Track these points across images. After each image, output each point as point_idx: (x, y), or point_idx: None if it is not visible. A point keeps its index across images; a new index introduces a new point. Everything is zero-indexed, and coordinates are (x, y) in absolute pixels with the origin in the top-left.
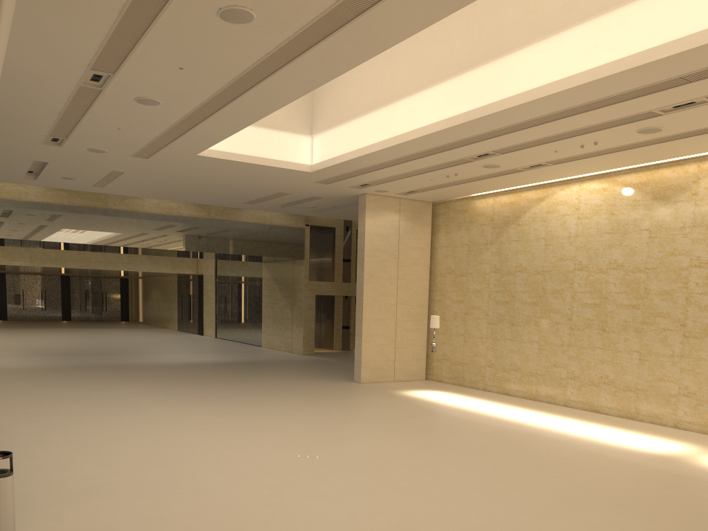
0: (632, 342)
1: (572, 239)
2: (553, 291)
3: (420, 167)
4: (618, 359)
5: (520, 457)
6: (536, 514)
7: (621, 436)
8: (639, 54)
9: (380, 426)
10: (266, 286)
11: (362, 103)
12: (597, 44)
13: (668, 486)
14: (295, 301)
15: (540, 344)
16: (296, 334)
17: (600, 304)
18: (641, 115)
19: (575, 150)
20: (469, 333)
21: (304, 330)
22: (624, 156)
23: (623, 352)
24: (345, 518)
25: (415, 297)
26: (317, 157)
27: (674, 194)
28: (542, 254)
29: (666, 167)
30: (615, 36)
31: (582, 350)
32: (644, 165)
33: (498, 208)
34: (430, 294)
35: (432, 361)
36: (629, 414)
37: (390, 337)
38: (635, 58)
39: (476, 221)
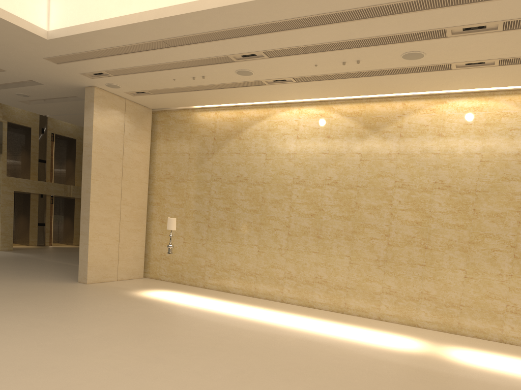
0: (343, 248)
1: (291, 156)
2: (273, 201)
3: (176, 59)
4: (331, 262)
5: (336, 376)
6: None
7: (363, 334)
8: None
9: (161, 346)
10: None
11: None
12: None
13: None
14: None
15: (259, 247)
16: None
17: (316, 214)
18: (432, 32)
19: (332, 67)
20: (189, 235)
21: (2, 226)
22: (358, 84)
23: (336, 256)
24: None
25: (136, 199)
26: (56, 23)
27: (383, 125)
28: (263, 167)
29: (376, 102)
30: None
31: (299, 253)
32: (358, 97)
33: (220, 122)
34: (148, 197)
35: (150, 260)
36: (339, 309)
37: (114, 237)
38: None
39: (197, 132)
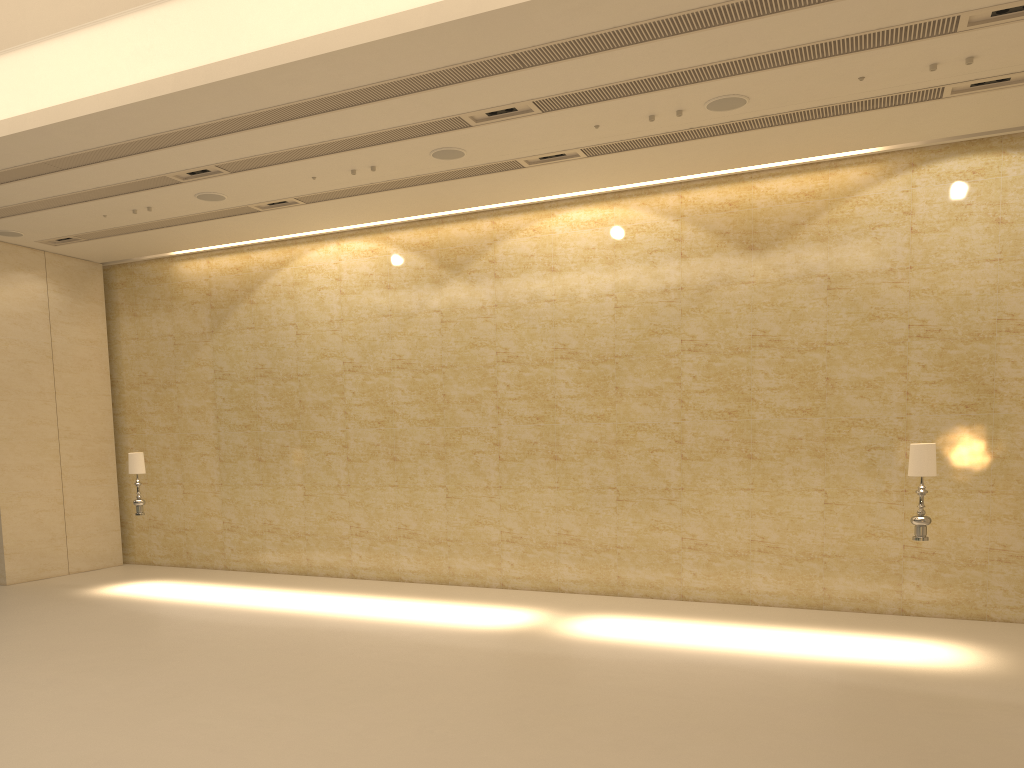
0: (435, 473)
1: (336, 325)
2: (317, 405)
3: (86, 187)
4: (419, 499)
5: (337, 675)
6: None
7: (450, 612)
8: None
9: (72, 664)
10: None
11: None
12: None
13: (556, 679)
14: None
15: (306, 488)
16: None
17: (386, 421)
18: (446, 122)
19: (342, 179)
20: (191, 480)
21: None
22: (404, 198)
23: (425, 488)
24: None
25: (91, 425)
26: None
27: (467, 261)
28: (294, 348)
29: (453, 222)
30: None
31: (368, 491)
32: (424, 218)
33: (216, 276)
34: (116, 419)
35: (132, 532)
36: (442, 577)
37: (54, 497)
38: (462, 3)
39: (182, 297)
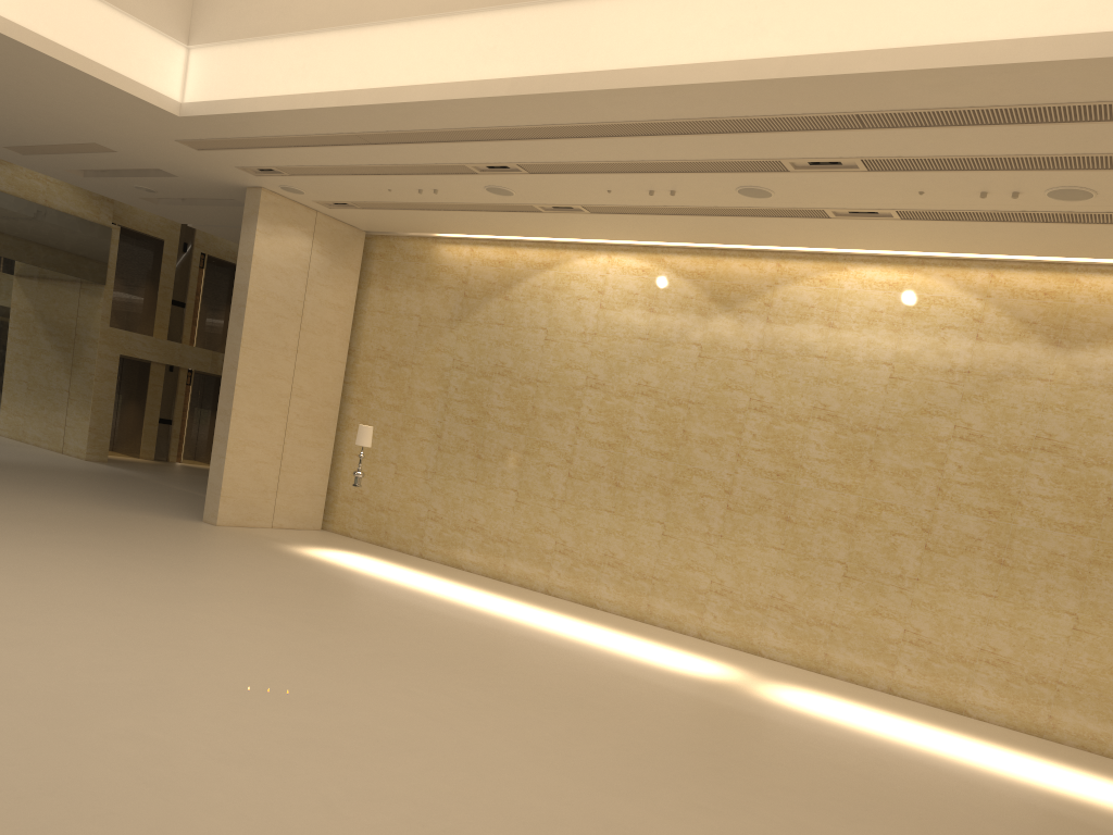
0: (655, 508)
1: (587, 338)
2: (549, 414)
3: (385, 162)
4: (633, 530)
5: (536, 680)
6: (619, 791)
7: (645, 648)
8: (829, 58)
9: (290, 612)
10: (18, 322)
11: (307, 10)
12: (761, 22)
13: (751, 735)
14: (79, 360)
15: (519, 494)
16: (77, 421)
17: (617, 445)
18: (764, 163)
19: (637, 197)
20: (405, 462)
21: (93, 416)
22: (693, 225)
23: (642, 521)
24: (317, 810)
25: (321, 389)
26: (195, 92)
27: (741, 299)
28: (539, 353)
29: (735, 257)
30: (791, 16)
31: (582, 511)
32: (706, 246)
33: (477, 265)
34: (344, 387)
35: (336, 501)
36: (638, 613)
37: (274, 451)
38: (820, 61)
39: (437, 280)
